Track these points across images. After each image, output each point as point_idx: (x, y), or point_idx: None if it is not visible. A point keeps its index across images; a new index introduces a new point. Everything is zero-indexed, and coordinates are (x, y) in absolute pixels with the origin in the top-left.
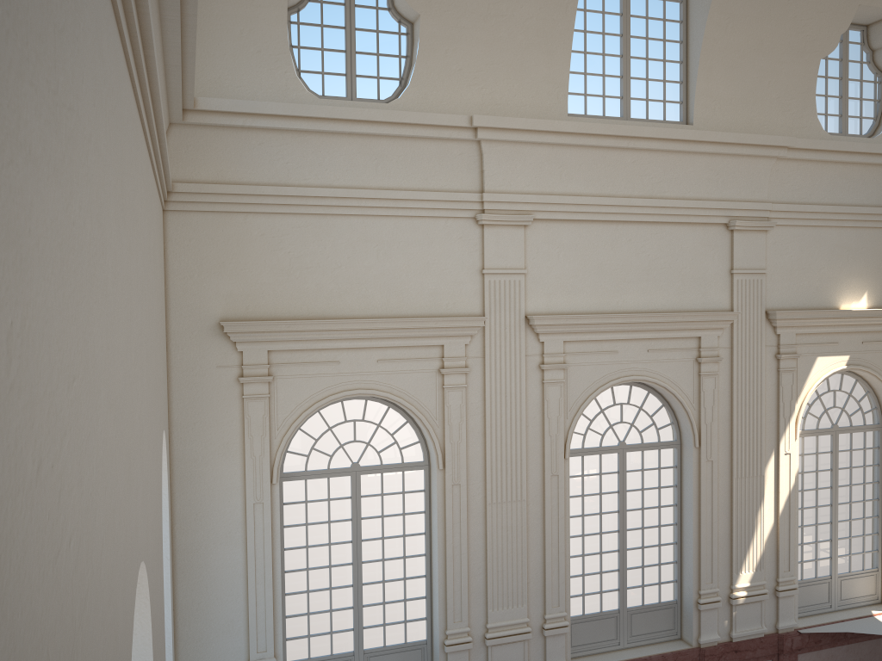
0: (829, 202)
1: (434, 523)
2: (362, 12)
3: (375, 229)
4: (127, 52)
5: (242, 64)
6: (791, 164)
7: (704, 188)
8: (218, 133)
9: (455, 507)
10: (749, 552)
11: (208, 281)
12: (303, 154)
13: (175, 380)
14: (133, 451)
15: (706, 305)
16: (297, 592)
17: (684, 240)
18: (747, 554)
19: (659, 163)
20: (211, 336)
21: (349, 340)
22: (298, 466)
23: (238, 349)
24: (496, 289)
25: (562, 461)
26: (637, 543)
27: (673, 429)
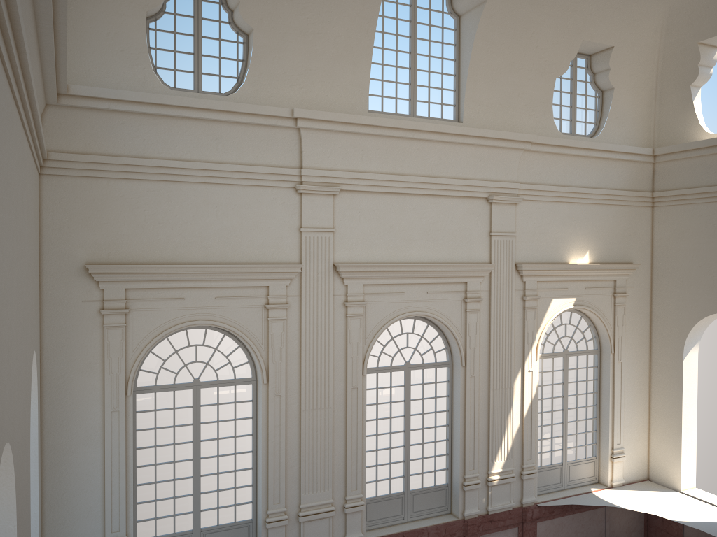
0: (562, 184)
1: (259, 426)
2: (207, 24)
3: (215, 194)
4: (3, 58)
5: (108, 60)
6: (534, 155)
7: (470, 171)
8: (87, 114)
9: (276, 413)
10: (502, 445)
11: (76, 232)
12: (157, 133)
13: (46, 312)
14: (1, 356)
15: (471, 259)
16: (146, 483)
17: (455, 209)
18: (500, 447)
19: (437, 150)
20: (78, 277)
21: (192, 281)
22: (149, 381)
23: (100, 287)
24: (311, 243)
25: (360, 377)
26: (419, 440)
27: (447, 352)
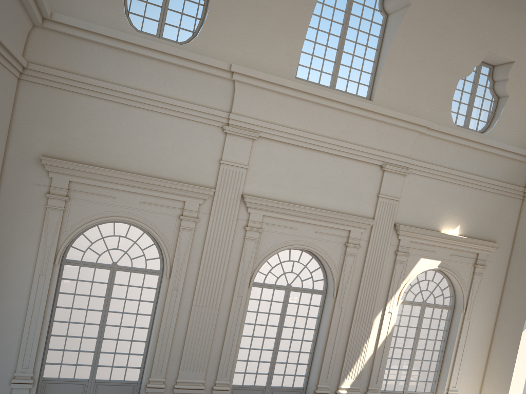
0: (448, 166)
1: (157, 310)
2: None
3: (156, 120)
4: None
5: None
6: (428, 138)
7: (371, 141)
8: (65, 38)
9: (171, 303)
10: (354, 367)
11: (39, 129)
12: (119, 64)
13: (3, 186)
14: None
15: (358, 212)
16: (59, 335)
17: (352, 170)
18: (352, 368)
19: (346, 119)
20: (34, 164)
21: (124, 185)
22: (78, 257)
23: (49, 175)
24: (226, 174)
25: (246, 288)
26: (287, 348)
27: (324, 283)
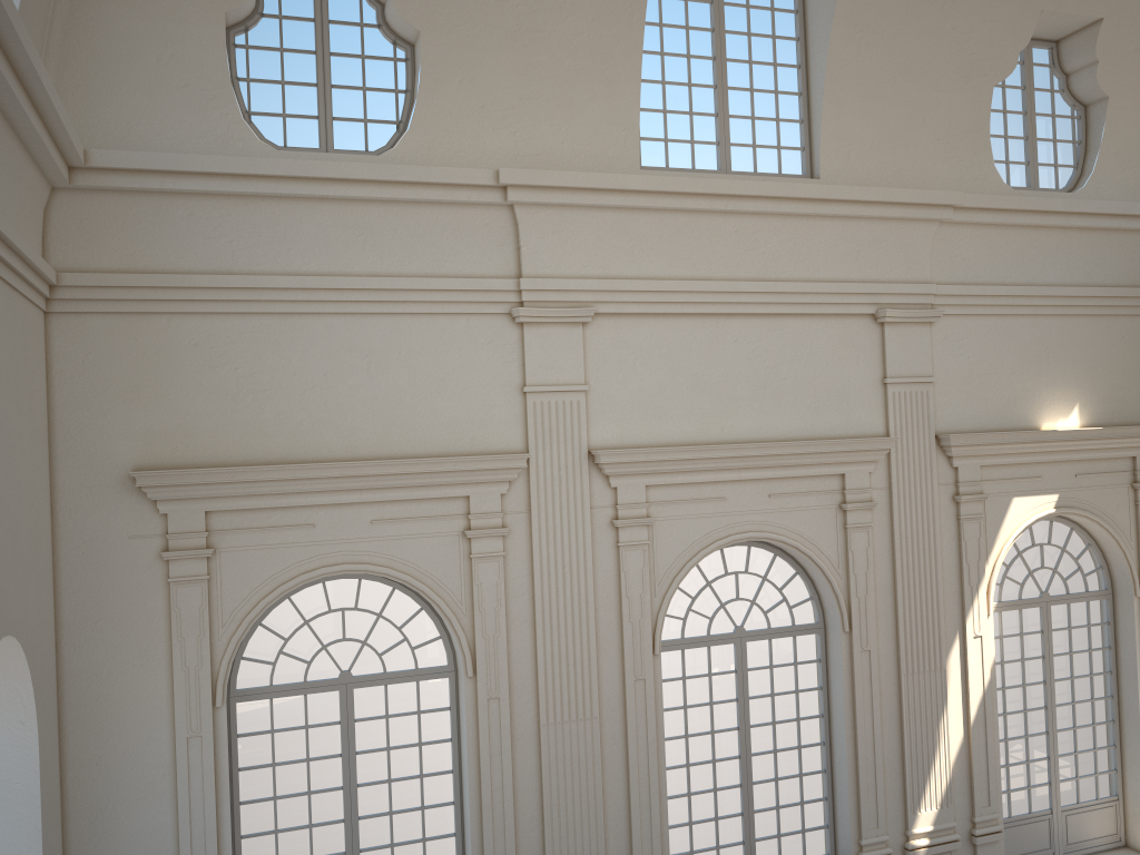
0: (1018, 282)
1: (464, 756)
2: (340, 31)
3: (364, 333)
4: None
5: (162, 104)
6: (960, 230)
7: (839, 266)
8: (126, 201)
9: (493, 731)
10: (930, 780)
11: (114, 414)
12: (255, 229)
13: (65, 559)
14: None
15: (851, 430)
16: None
17: (814, 339)
18: (927, 784)
19: (773, 231)
20: (120, 493)
21: (327, 493)
22: (262, 678)
23: (160, 510)
24: (544, 414)
25: (649, 659)
26: (770, 773)
27: (814, 606)
